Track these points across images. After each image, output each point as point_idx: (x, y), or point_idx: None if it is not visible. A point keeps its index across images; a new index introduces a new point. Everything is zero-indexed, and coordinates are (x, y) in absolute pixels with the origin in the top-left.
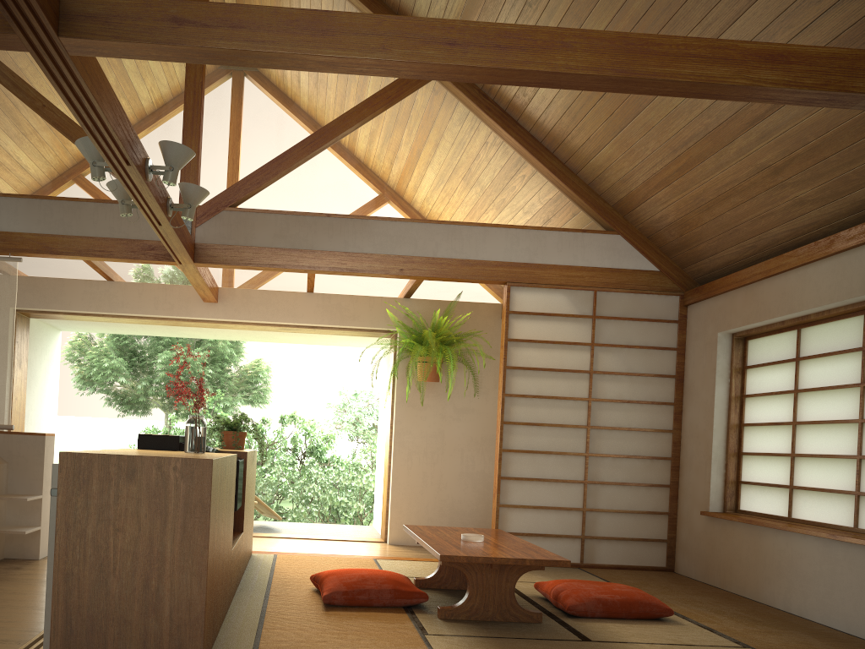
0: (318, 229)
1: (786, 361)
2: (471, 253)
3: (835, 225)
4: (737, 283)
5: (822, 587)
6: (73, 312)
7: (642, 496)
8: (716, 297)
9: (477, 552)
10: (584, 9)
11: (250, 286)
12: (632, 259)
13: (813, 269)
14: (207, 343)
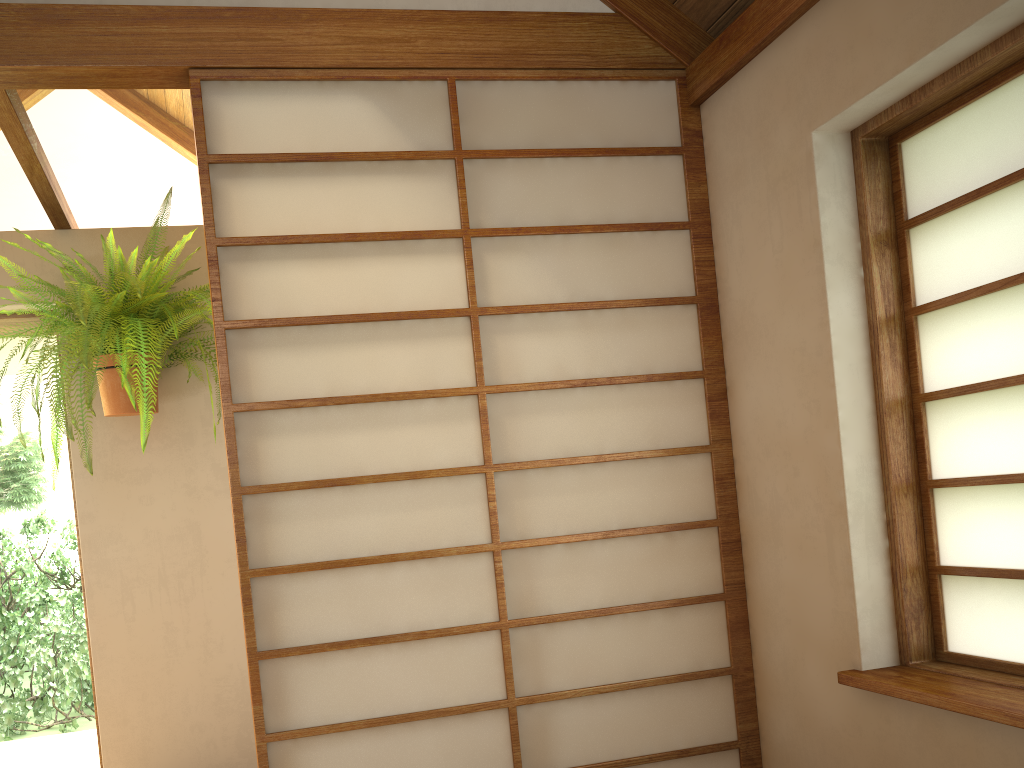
0: None
1: None
2: None
3: None
4: None
5: None
6: None
7: (659, 637)
8: (791, 29)
9: None
10: None
11: None
12: None
13: None
14: None
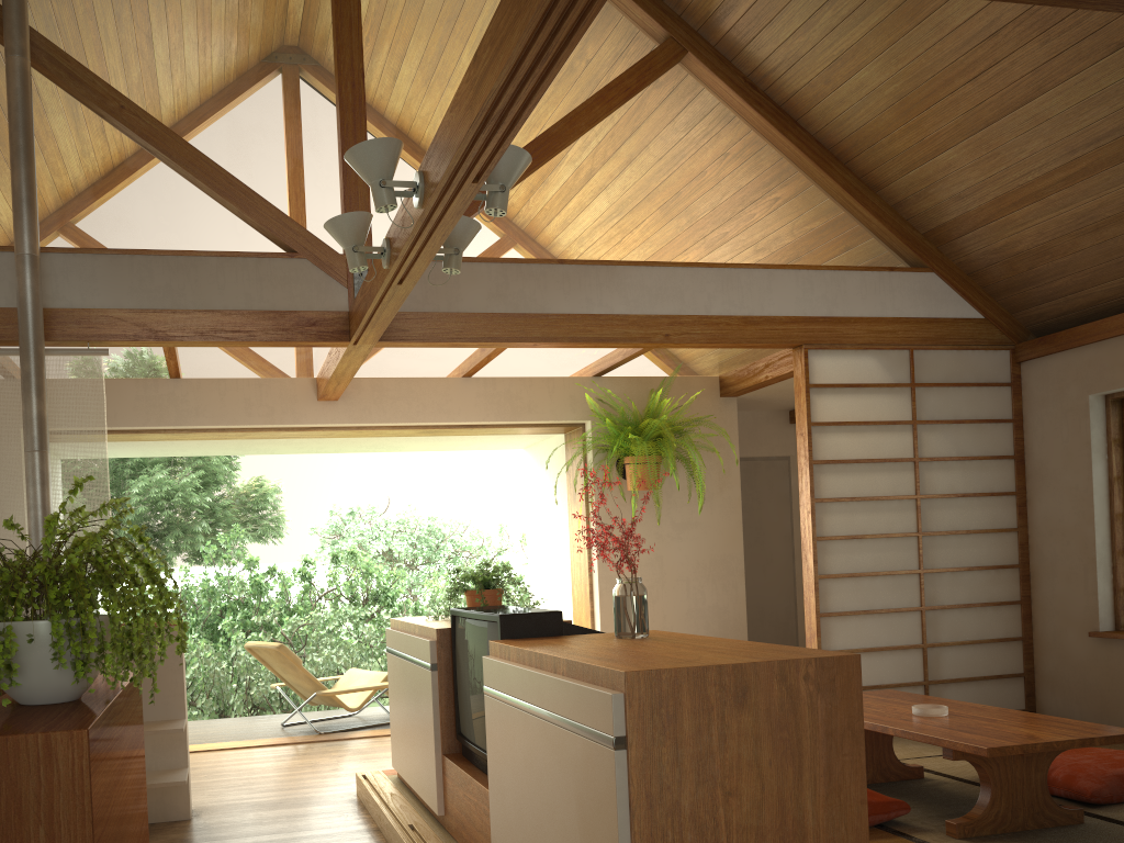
0: (550, 283)
1: None
2: (755, 307)
3: None
4: None
5: None
6: (120, 429)
7: (990, 619)
8: (1080, 348)
9: (1007, 735)
10: None
11: (387, 373)
12: (951, 305)
13: None
14: (194, 460)
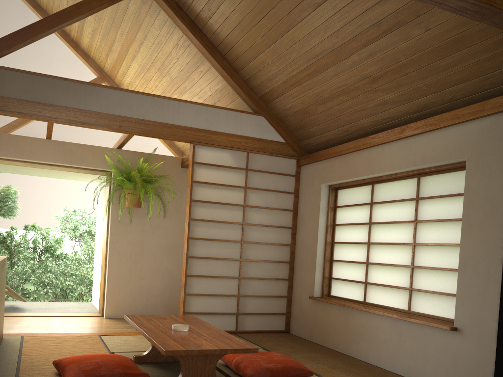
0: (57, 89)
1: (364, 204)
2: (169, 119)
3: (403, 119)
4: (336, 153)
5: (391, 348)
6: None
7: (272, 286)
8: (321, 161)
9: (190, 344)
10: None
11: (1, 130)
12: (270, 133)
13: (389, 147)
14: None
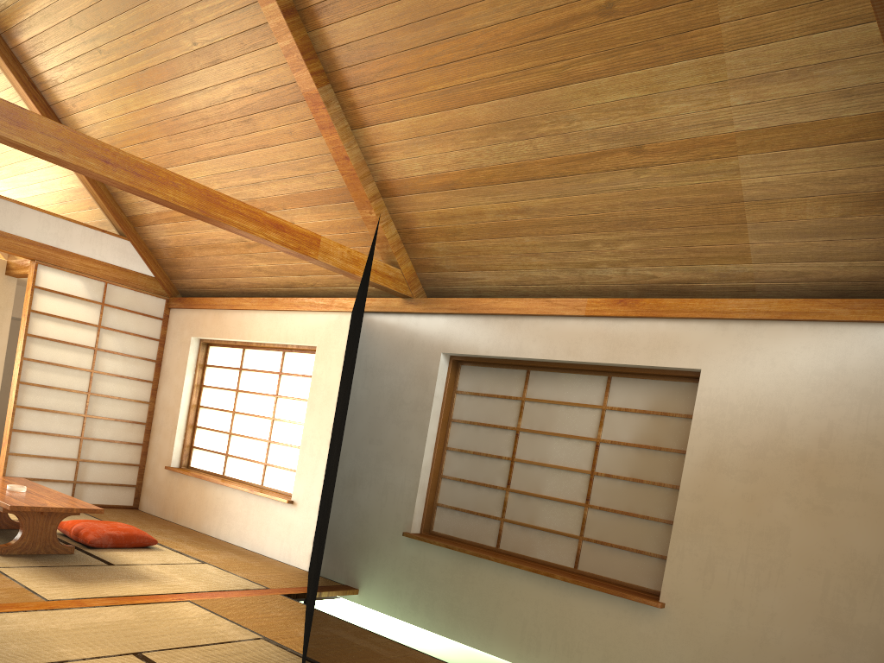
0: None
1: (234, 368)
2: (6, 227)
3: (275, 290)
4: (210, 306)
5: (241, 522)
6: None
7: (122, 451)
8: (193, 309)
9: (34, 502)
10: (145, 82)
11: None
12: (136, 263)
13: (260, 314)
14: None
